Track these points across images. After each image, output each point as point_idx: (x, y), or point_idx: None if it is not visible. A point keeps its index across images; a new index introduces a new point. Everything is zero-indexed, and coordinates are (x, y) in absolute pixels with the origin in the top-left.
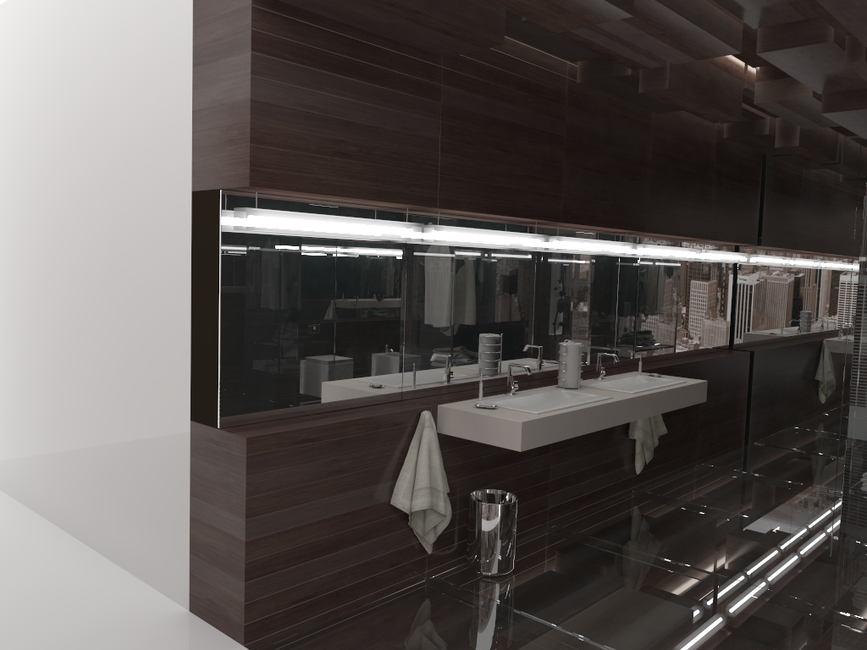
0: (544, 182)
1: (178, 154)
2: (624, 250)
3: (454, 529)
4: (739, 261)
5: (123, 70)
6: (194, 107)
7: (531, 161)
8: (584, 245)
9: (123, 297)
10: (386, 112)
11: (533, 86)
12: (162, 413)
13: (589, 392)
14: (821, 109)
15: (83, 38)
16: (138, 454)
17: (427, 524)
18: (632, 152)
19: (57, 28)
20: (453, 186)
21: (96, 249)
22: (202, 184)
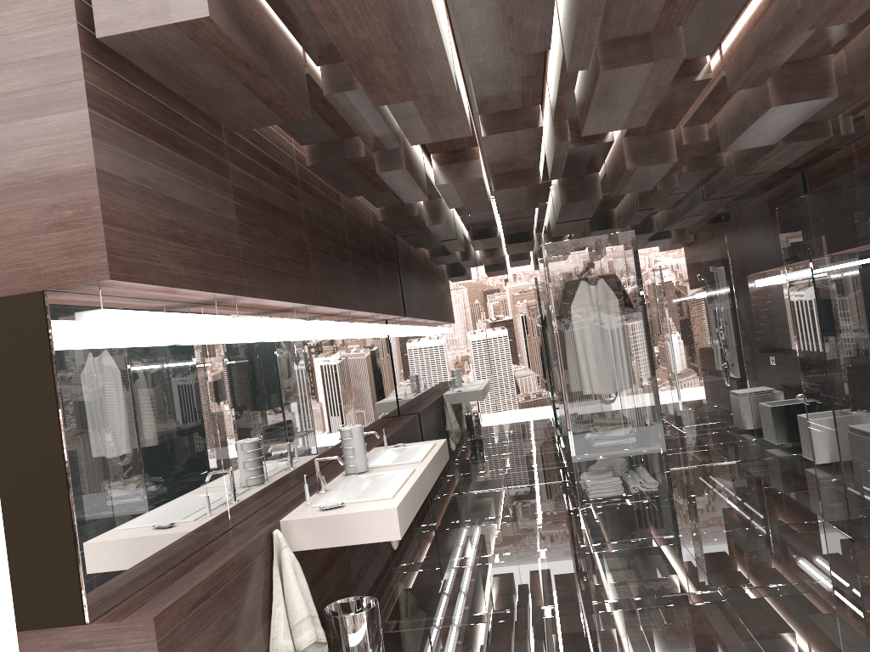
0: (301, 265)
1: None
2: (346, 329)
3: None
4: (398, 333)
5: None
6: None
7: (291, 243)
8: (327, 328)
9: None
10: (198, 189)
11: (280, 168)
12: None
13: (384, 470)
14: (493, 187)
15: None
16: None
17: None
18: (339, 234)
19: None
20: (251, 272)
21: None
22: (1, 288)
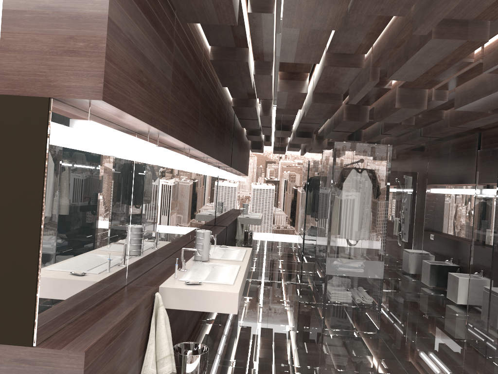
0: (195, 122)
1: None
2: (205, 168)
3: None
4: (225, 176)
5: None
6: (6, 6)
7: (193, 106)
8: (197, 165)
9: None
10: (157, 54)
11: (196, 56)
12: None
13: (219, 262)
14: (312, 100)
15: None
16: None
17: None
18: (213, 108)
19: None
20: (173, 119)
21: None
22: (18, 89)
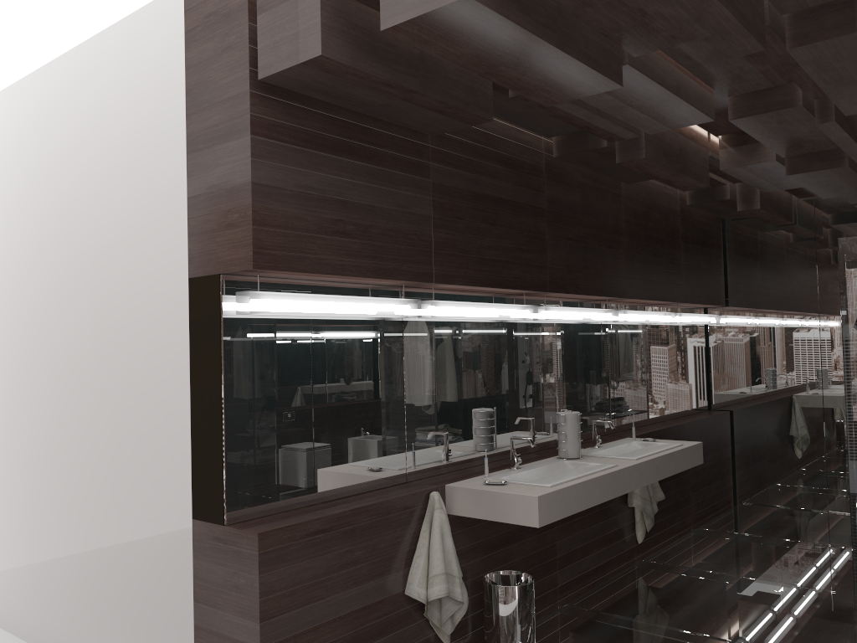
0: (530, 253)
1: (172, 241)
2: (607, 316)
3: (468, 616)
4: (711, 323)
5: (109, 162)
6: (189, 193)
7: (517, 233)
8: (571, 314)
9: (112, 392)
10: (380, 190)
11: (514, 161)
12: (159, 513)
13: (592, 461)
14: (786, 171)
15: (65, 133)
16: (132, 560)
17: (443, 613)
18: (607, 221)
19: (36, 125)
20: (447, 261)
21: (81, 344)
22: (200, 270)
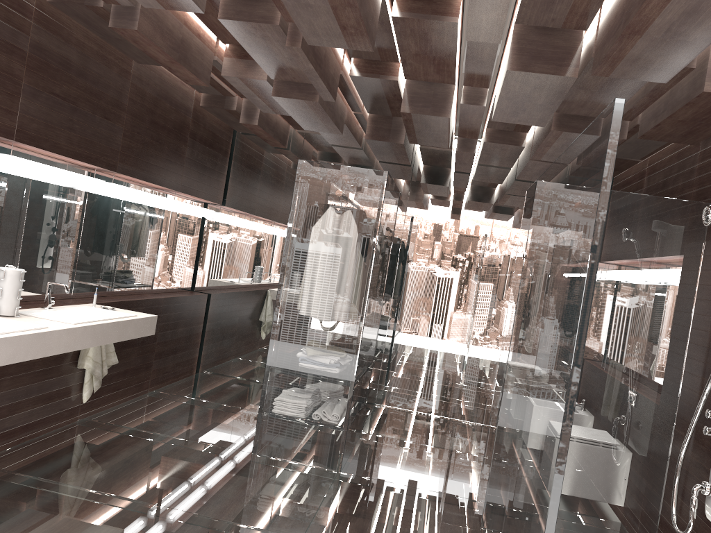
0: None
1: None
2: (91, 184)
3: None
4: (206, 216)
5: None
6: None
7: None
8: (44, 171)
9: None
10: None
11: None
12: None
13: (26, 320)
14: (272, 92)
15: None
16: None
17: None
18: (108, 92)
19: None
20: None
21: None
22: None
